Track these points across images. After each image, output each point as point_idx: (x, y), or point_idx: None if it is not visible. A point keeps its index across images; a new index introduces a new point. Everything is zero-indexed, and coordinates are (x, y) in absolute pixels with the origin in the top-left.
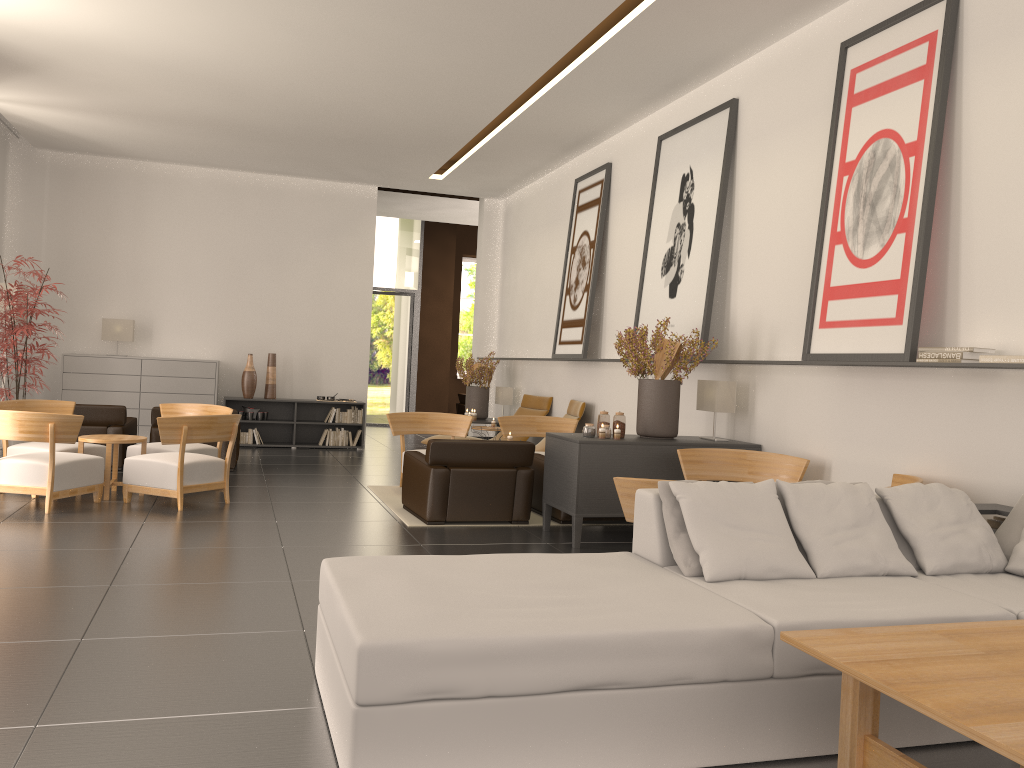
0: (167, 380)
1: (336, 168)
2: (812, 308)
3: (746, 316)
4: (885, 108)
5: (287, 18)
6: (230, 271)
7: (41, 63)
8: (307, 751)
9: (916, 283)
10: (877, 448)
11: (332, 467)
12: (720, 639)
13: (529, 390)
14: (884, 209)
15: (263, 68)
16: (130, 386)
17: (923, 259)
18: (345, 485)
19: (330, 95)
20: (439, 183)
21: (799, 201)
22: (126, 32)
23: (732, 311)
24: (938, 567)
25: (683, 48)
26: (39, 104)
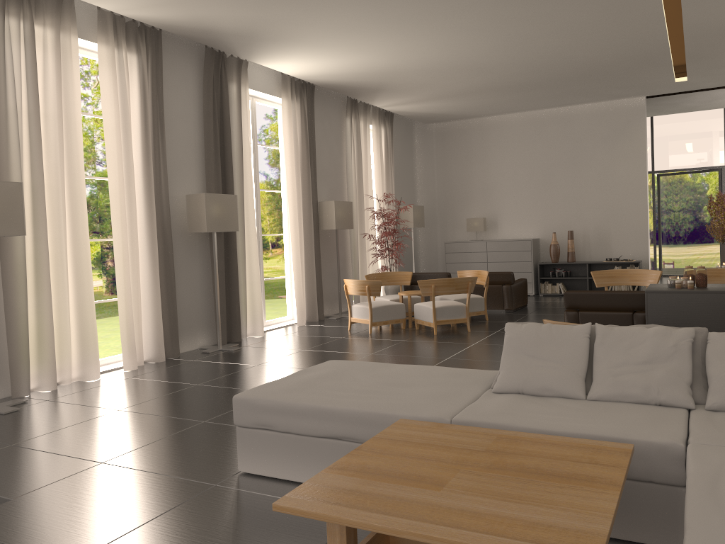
0: (502, 254)
1: (599, 93)
2: None
3: None
4: None
5: (457, 26)
6: (541, 178)
7: (380, 85)
8: None
9: None
10: None
11: None
12: None
13: None
14: None
15: (479, 54)
16: (481, 259)
17: None
18: None
19: (535, 55)
20: (688, 83)
21: None
22: (396, 60)
23: None
24: (717, 404)
25: None
26: (402, 103)
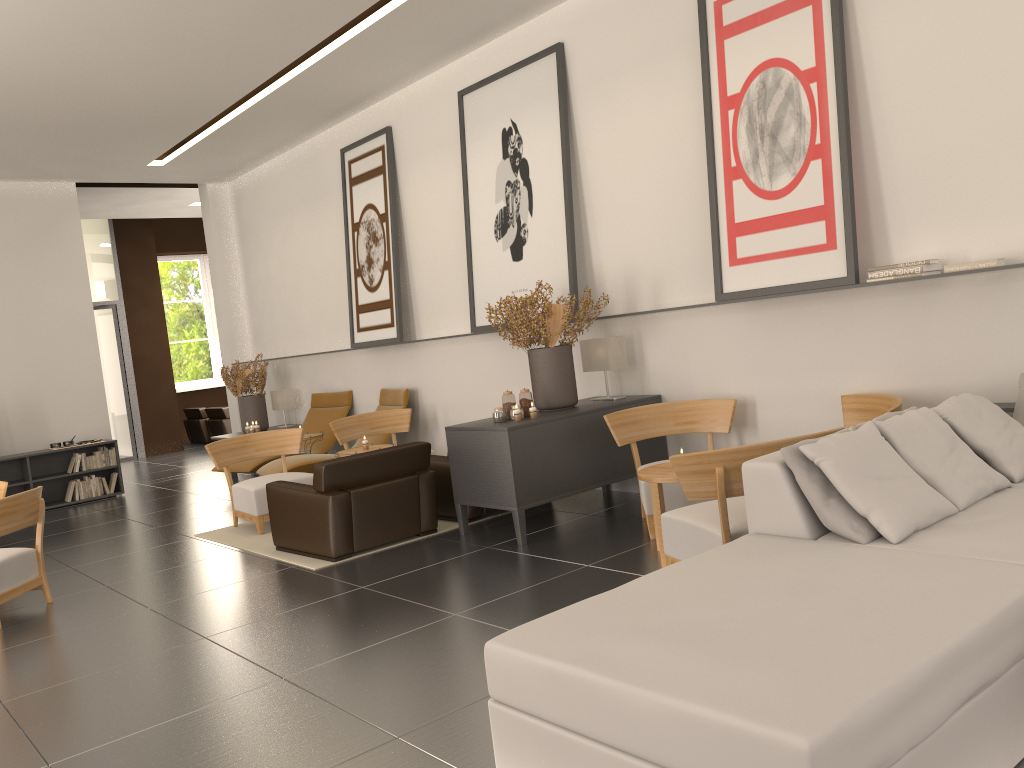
0: None
1: (27, 163)
2: (718, 247)
3: (616, 267)
4: (768, 37)
5: None
6: None
7: None
8: None
9: (848, 206)
10: (810, 374)
11: (118, 524)
12: None
13: (314, 388)
14: (789, 138)
15: None
16: None
17: (850, 182)
18: (167, 541)
19: (56, 66)
20: (158, 170)
21: (666, 142)
22: None
23: (596, 265)
24: (1022, 473)
25: None
26: None
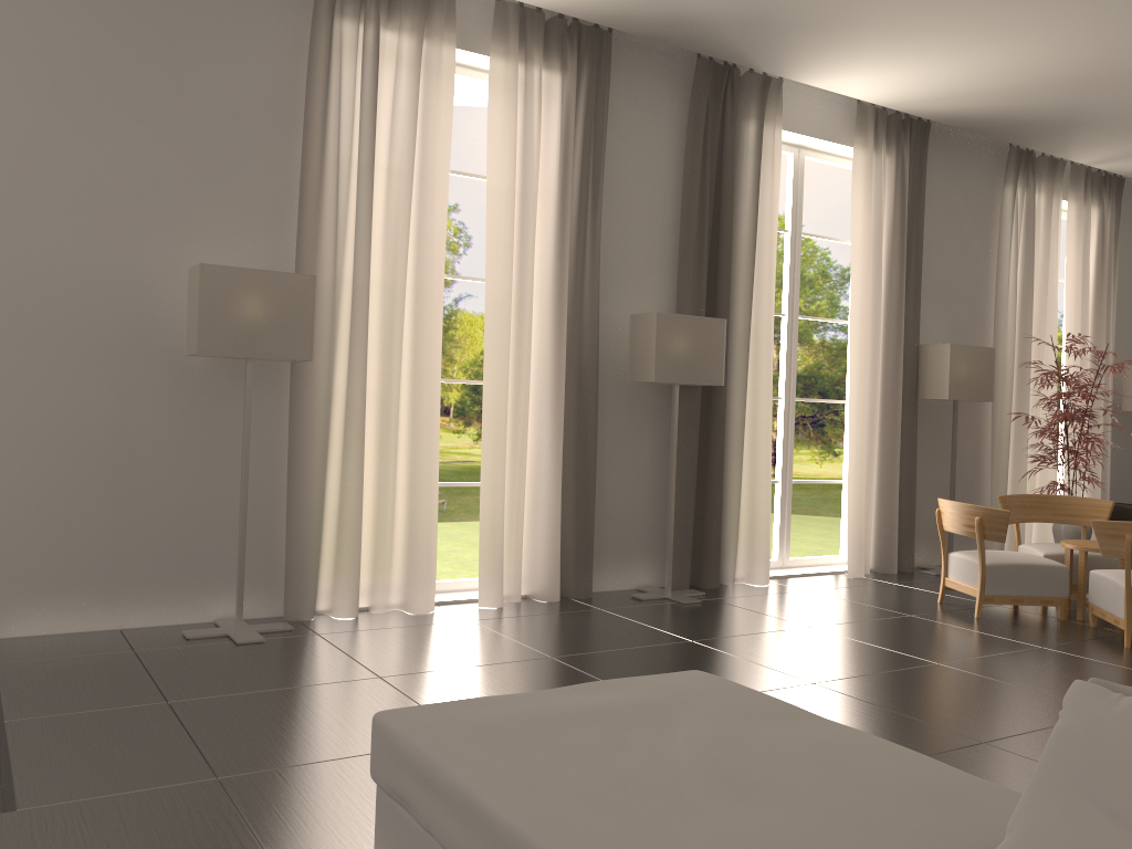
0: None
1: None
2: None
3: None
4: None
5: None
6: None
7: (1072, 113)
8: None
9: None
10: None
11: None
12: None
13: None
14: None
15: None
16: None
17: None
18: None
19: None
20: None
21: None
22: (1090, 49)
23: None
24: None
25: None
26: None
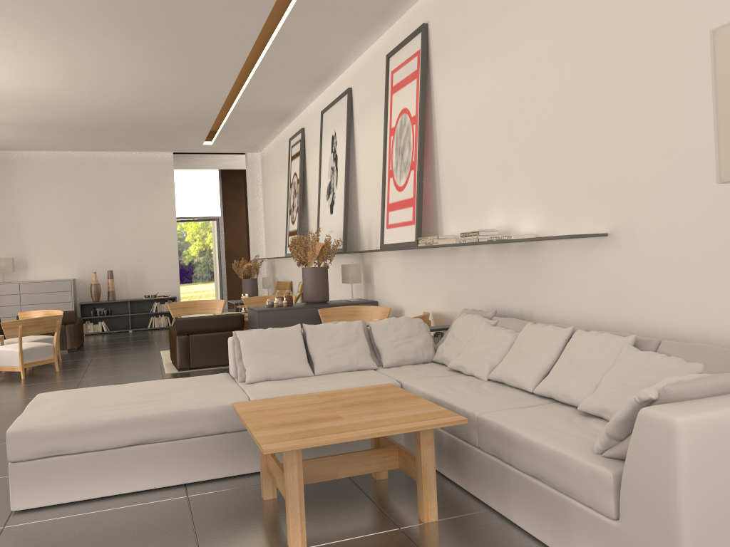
0: (38, 295)
1: (139, 144)
2: (382, 217)
3: (366, 222)
4: (404, 95)
5: (56, 64)
6: (77, 218)
7: None
8: (7, 493)
9: (417, 200)
10: (420, 297)
11: (147, 341)
12: (218, 411)
13: (281, 278)
14: (406, 156)
15: (57, 92)
16: (13, 302)
17: (420, 185)
18: (146, 352)
19: (109, 103)
20: (212, 147)
21: (380, 151)
22: None
23: (360, 220)
24: (390, 363)
25: (310, 60)
26: None
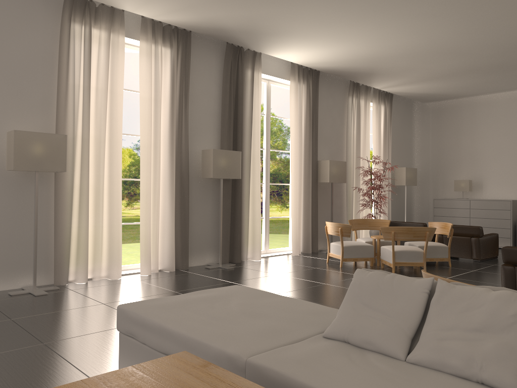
0: (483, 211)
1: None
2: None
3: None
4: None
5: (418, 13)
6: None
7: (372, 70)
8: None
9: None
10: None
11: None
12: (218, 355)
13: None
14: None
15: (448, 38)
16: (464, 214)
17: None
18: None
19: (503, 36)
20: None
21: None
22: (376, 47)
23: None
24: None
25: None
26: (396, 85)
